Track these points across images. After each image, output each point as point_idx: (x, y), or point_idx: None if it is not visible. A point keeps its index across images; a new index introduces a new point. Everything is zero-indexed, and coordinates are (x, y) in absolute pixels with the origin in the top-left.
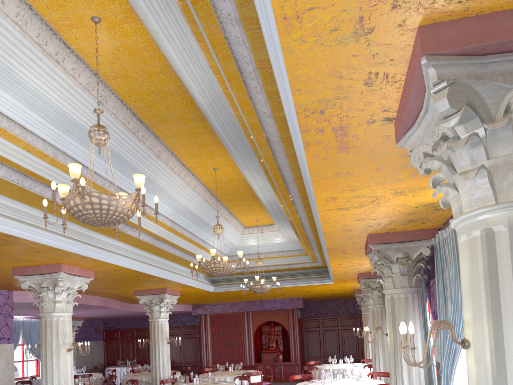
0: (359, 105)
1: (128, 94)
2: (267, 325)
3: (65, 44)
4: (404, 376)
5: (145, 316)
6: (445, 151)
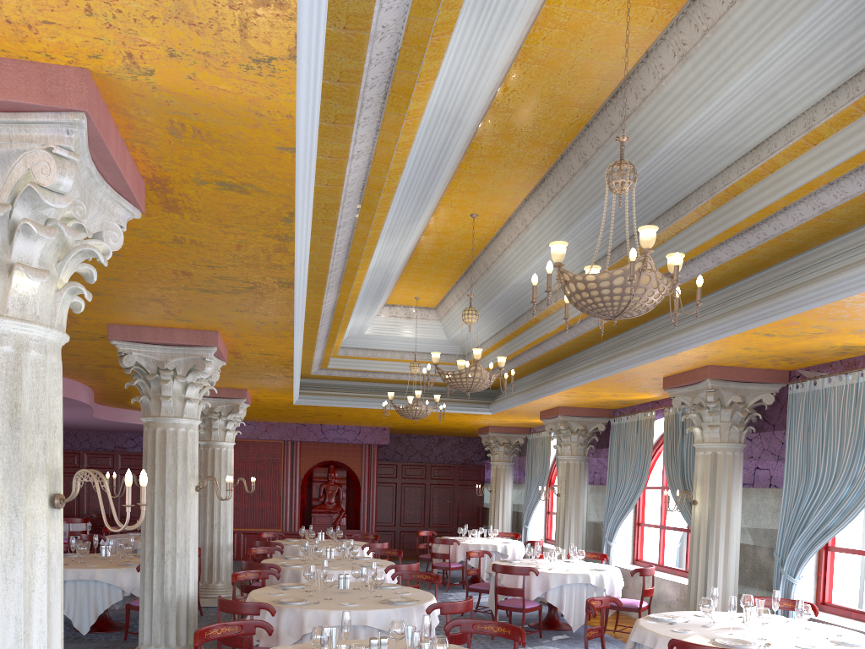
0: None
1: (515, 88)
2: (323, 467)
3: (544, 1)
4: (719, 558)
5: (85, 428)
6: None
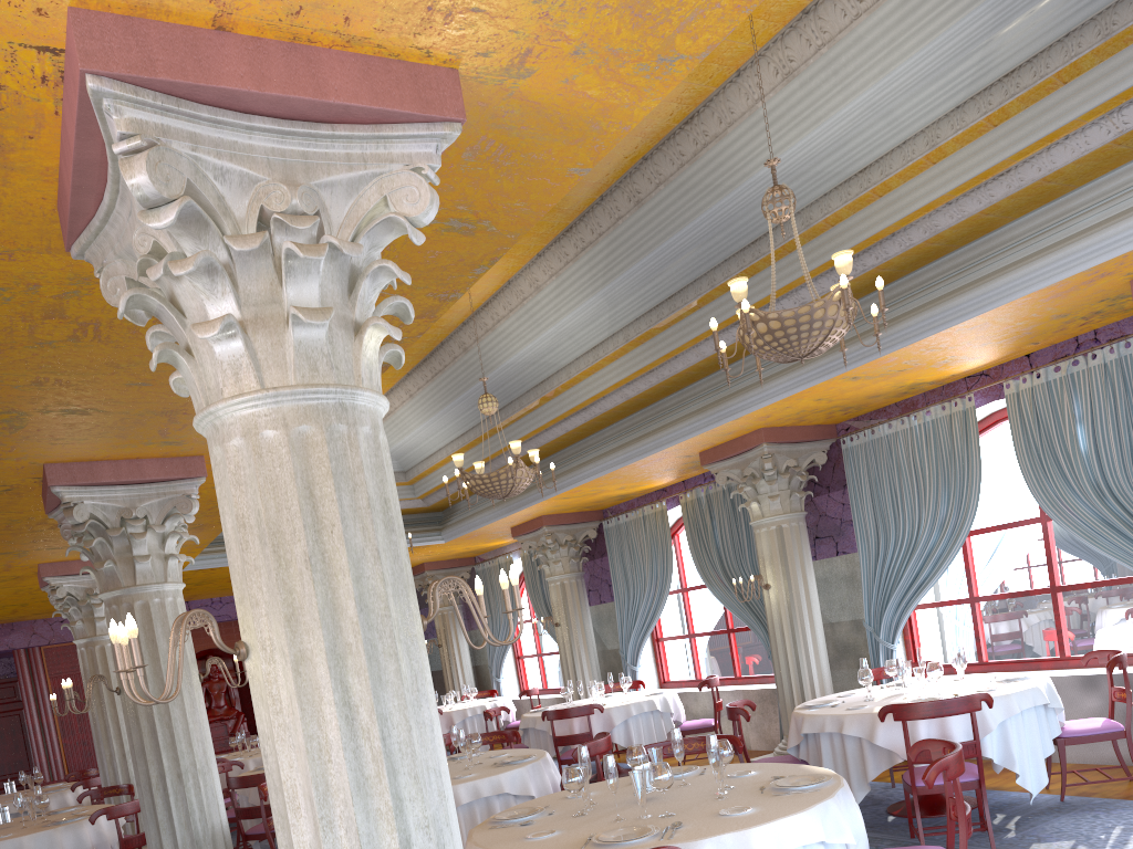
0: None
1: None
2: (198, 661)
3: None
4: (808, 642)
5: None
6: None
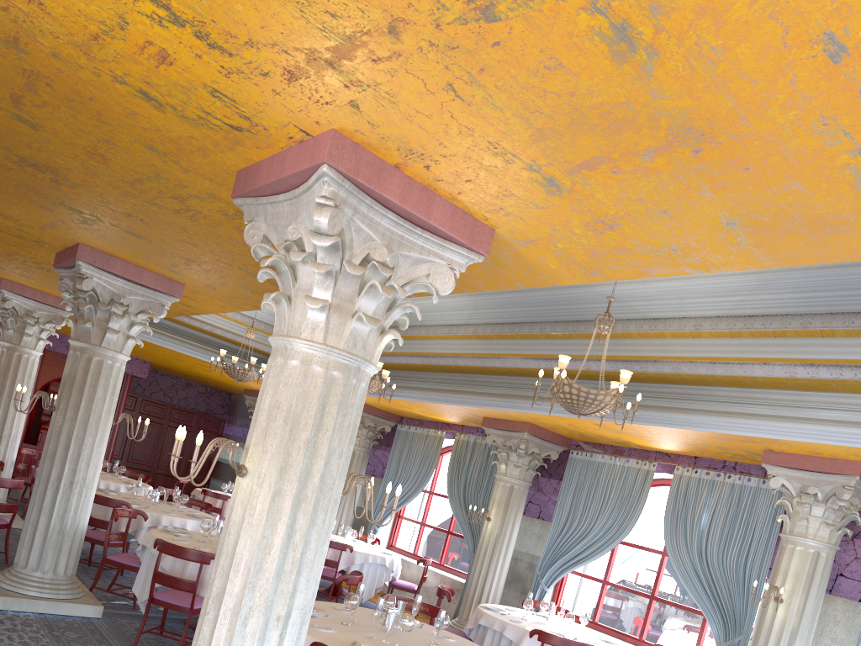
0: (785, 447)
1: None
2: None
3: None
4: (498, 564)
5: None
6: (819, 506)
